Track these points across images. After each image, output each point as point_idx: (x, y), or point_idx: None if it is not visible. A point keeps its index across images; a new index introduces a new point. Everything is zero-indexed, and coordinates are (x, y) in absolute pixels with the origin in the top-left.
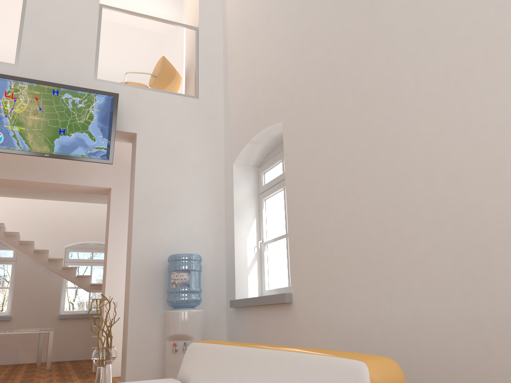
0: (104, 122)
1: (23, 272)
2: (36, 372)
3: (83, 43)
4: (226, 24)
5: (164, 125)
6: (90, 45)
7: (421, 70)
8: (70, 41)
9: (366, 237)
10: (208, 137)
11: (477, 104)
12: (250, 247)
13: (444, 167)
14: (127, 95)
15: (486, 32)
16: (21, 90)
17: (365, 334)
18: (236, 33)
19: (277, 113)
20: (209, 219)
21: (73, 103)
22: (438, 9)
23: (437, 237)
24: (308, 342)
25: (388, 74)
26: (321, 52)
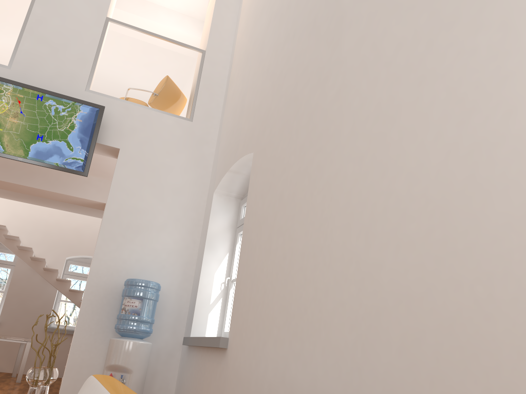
0: (85, 133)
1: (19, 278)
2: (3, 383)
3: (82, 53)
4: (234, 50)
5: (150, 144)
6: (88, 56)
7: (359, 107)
8: (69, 50)
9: (290, 285)
10: (195, 162)
11: (395, 148)
12: (217, 282)
13: (360, 216)
14: (117, 109)
15: (414, 68)
16: (5, 91)
17: None
18: (239, 59)
19: (251, 143)
20: (181, 247)
21: (55, 111)
22: (382, 42)
23: (342, 295)
24: None
25: (335, 109)
26: (291, 82)
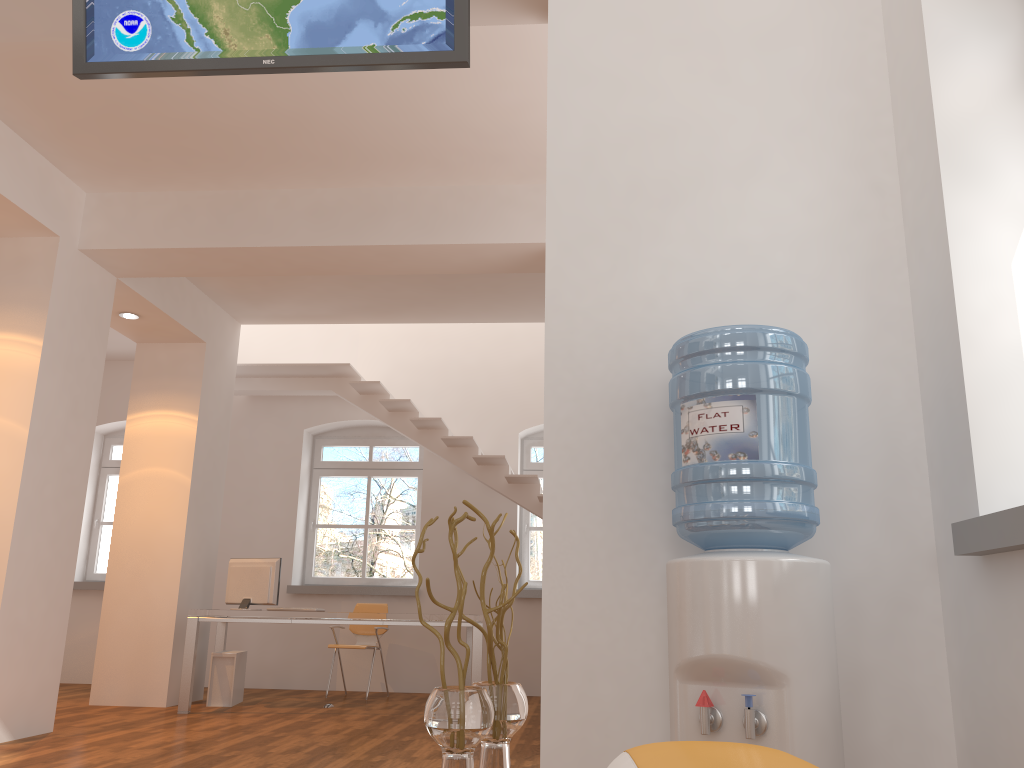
0: None
1: (436, 492)
2: None
3: None
4: None
5: None
6: None
7: None
8: None
9: None
10: None
11: None
12: None
13: None
14: None
15: None
16: None
17: None
18: None
19: None
20: (835, 219)
21: None
22: None
23: None
24: None
25: None
26: None
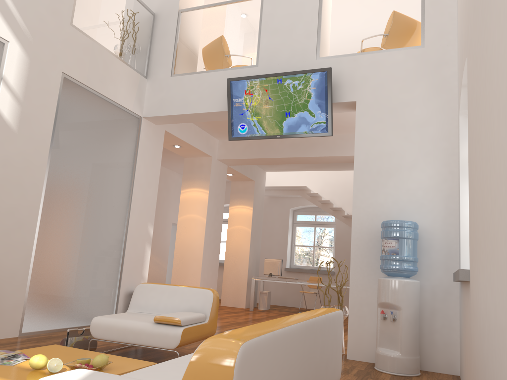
0: (321, 98)
1: (341, 234)
2: None
3: (306, 27)
4: None
5: (384, 87)
6: (312, 27)
7: None
8: (296, 30)
9: (483, 200)
10: (436, 89)
11: None
12: None
13: (502, 93)
14: (346, 65)
15: None
16: (255, 86)
17: (483, 330)
18: None
19: (465, 46)
20: (437, 182)
21: (293, 87)
22: None
23: (500, 200)
24: (472, 331)
25: None
26: None
